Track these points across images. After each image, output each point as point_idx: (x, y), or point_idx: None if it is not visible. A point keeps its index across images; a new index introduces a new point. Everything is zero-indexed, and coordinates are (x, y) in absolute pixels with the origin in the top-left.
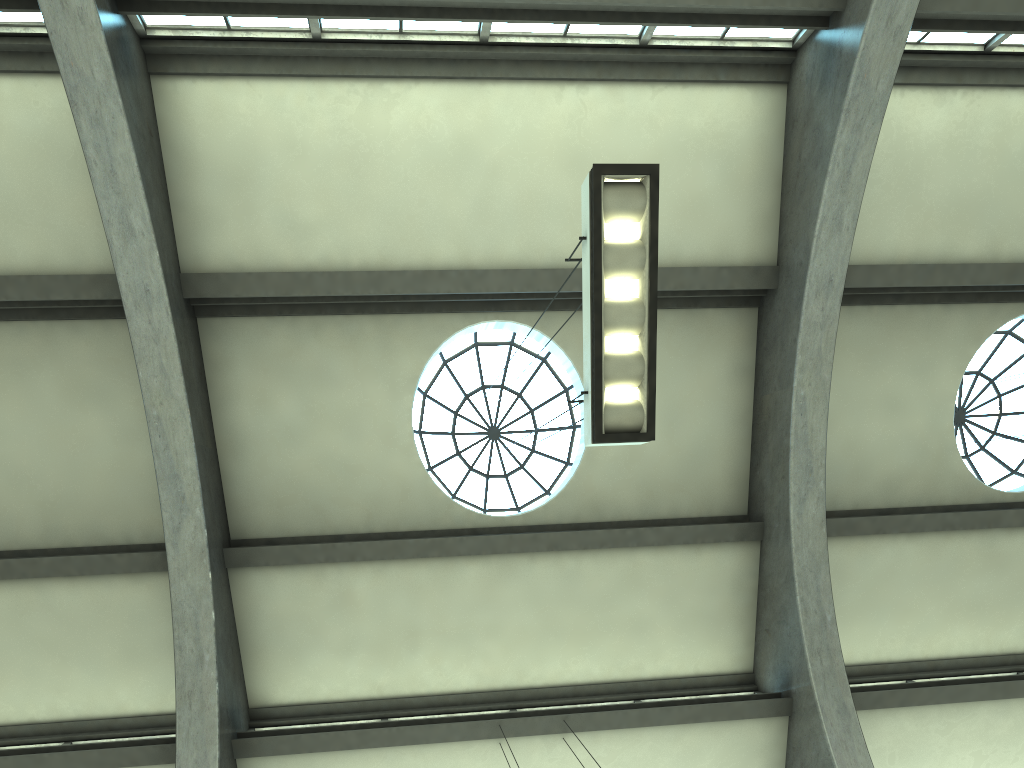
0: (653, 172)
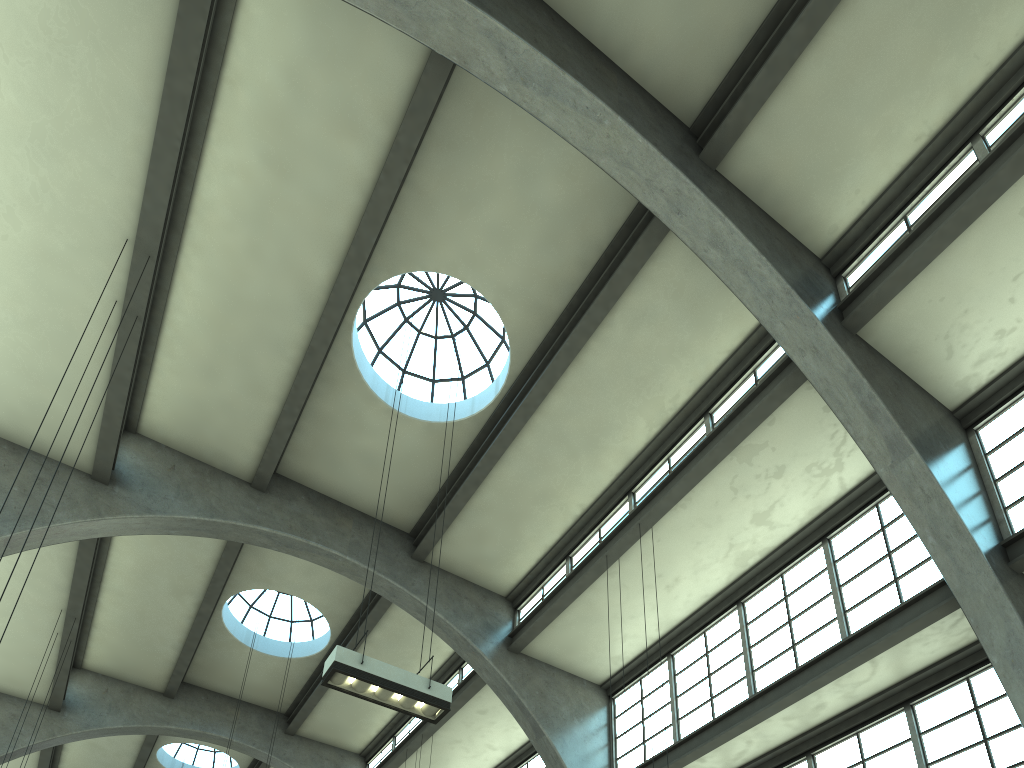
0: (434, 722)
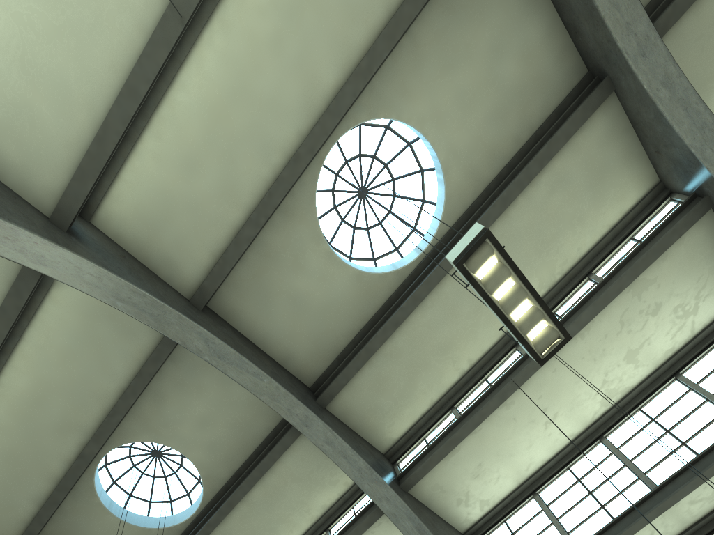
0: (542, 361)
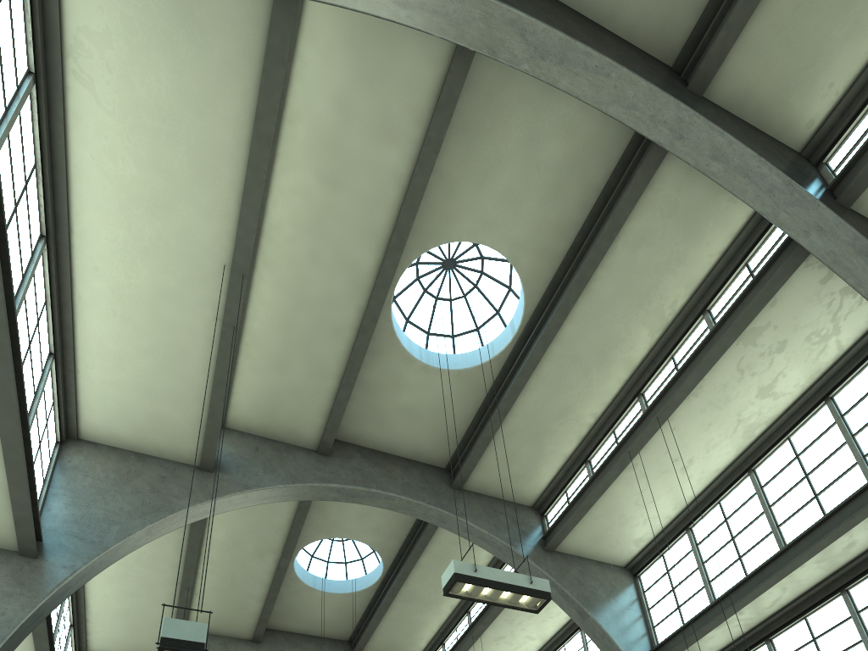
0: (536, 612)
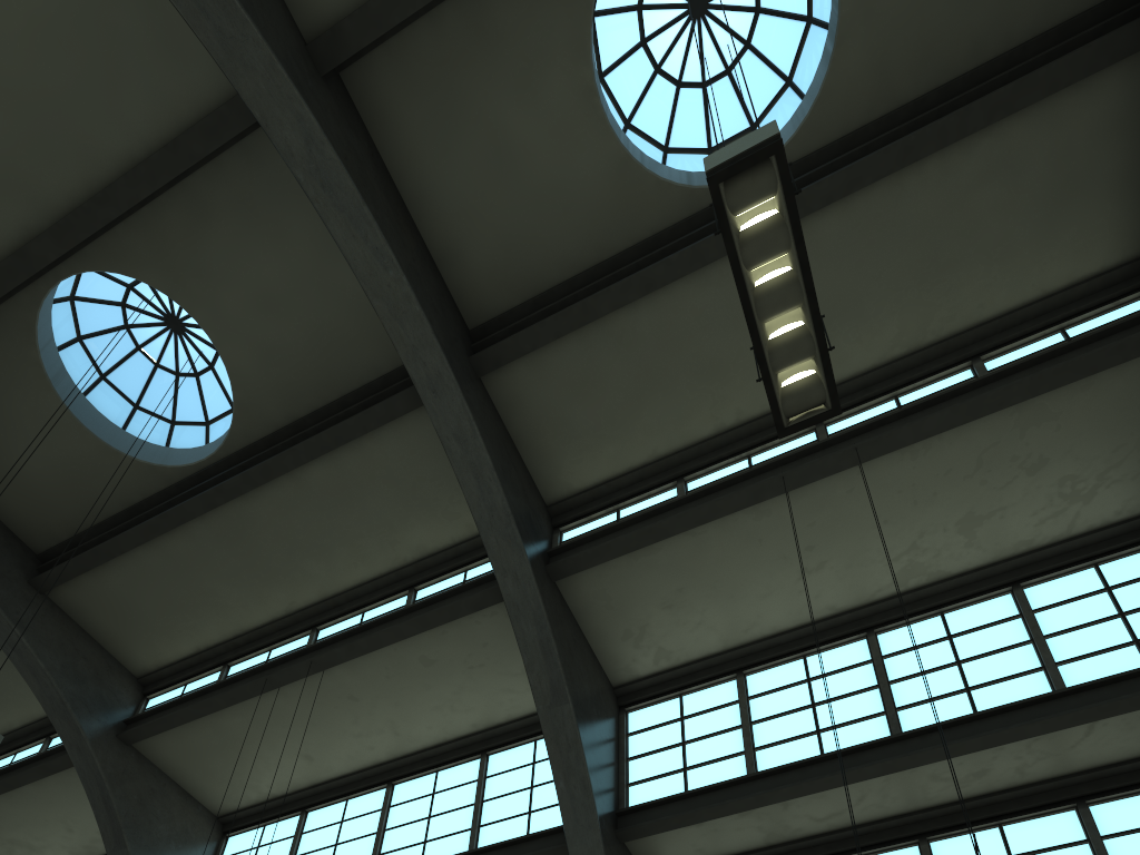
0: (782, 431)
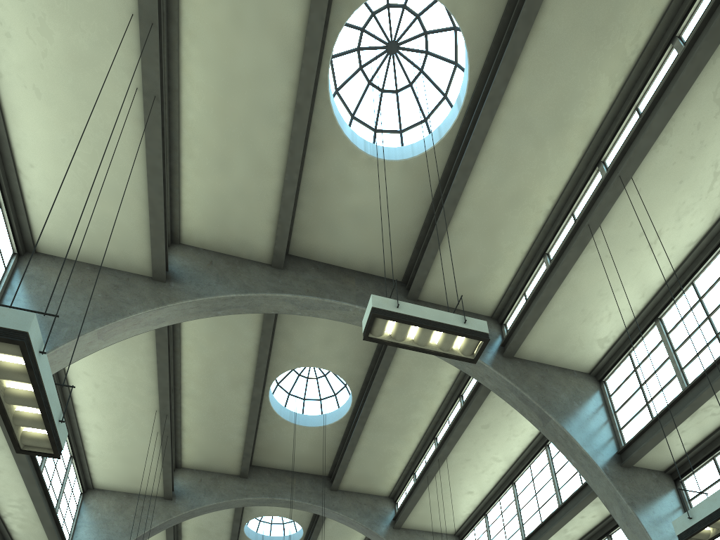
0: (473, 361)
